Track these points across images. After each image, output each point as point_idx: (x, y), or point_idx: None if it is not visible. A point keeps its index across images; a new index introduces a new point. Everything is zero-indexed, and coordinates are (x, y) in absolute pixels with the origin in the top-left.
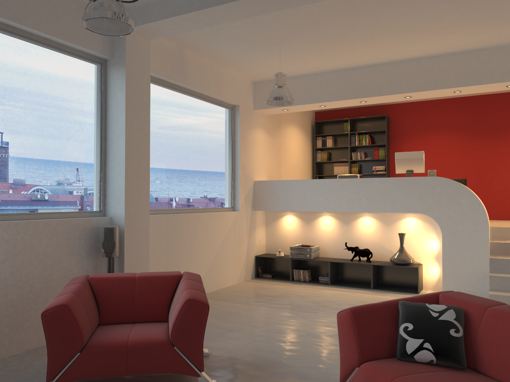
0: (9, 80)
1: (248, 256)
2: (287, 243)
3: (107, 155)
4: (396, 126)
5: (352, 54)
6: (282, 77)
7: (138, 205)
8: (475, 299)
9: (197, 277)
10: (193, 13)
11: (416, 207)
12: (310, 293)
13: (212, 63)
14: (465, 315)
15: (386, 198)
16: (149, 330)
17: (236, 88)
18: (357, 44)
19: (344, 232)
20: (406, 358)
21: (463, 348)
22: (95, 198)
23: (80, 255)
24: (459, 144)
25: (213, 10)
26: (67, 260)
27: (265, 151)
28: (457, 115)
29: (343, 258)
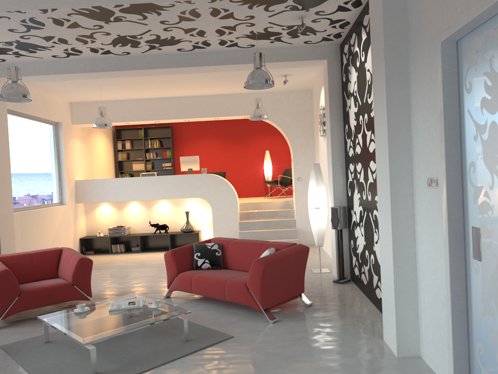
0: None
1: (75, 239)
2: (104, 226)
3: None
4: (177, 133)
5: (150, 92)
6: (103, 109)
7: (6, 207)
8: (226, 238)
9: (72, 249)
10: (51, 75)
11: (195, 193)
12: (128, 258)
13: (42, 92)
14: (222, 246)
15: (176, 189)
16: (53, 281)
17: (59, 109)
18: (154, 88)
19: (148, 214)
20: (198, 268)
21: (221, 260)
22: None
23: None
24: (221, 147)
25: (66, 75)
26: None
27: (81, 156)
28: (218, 127)
29: (148, 232)
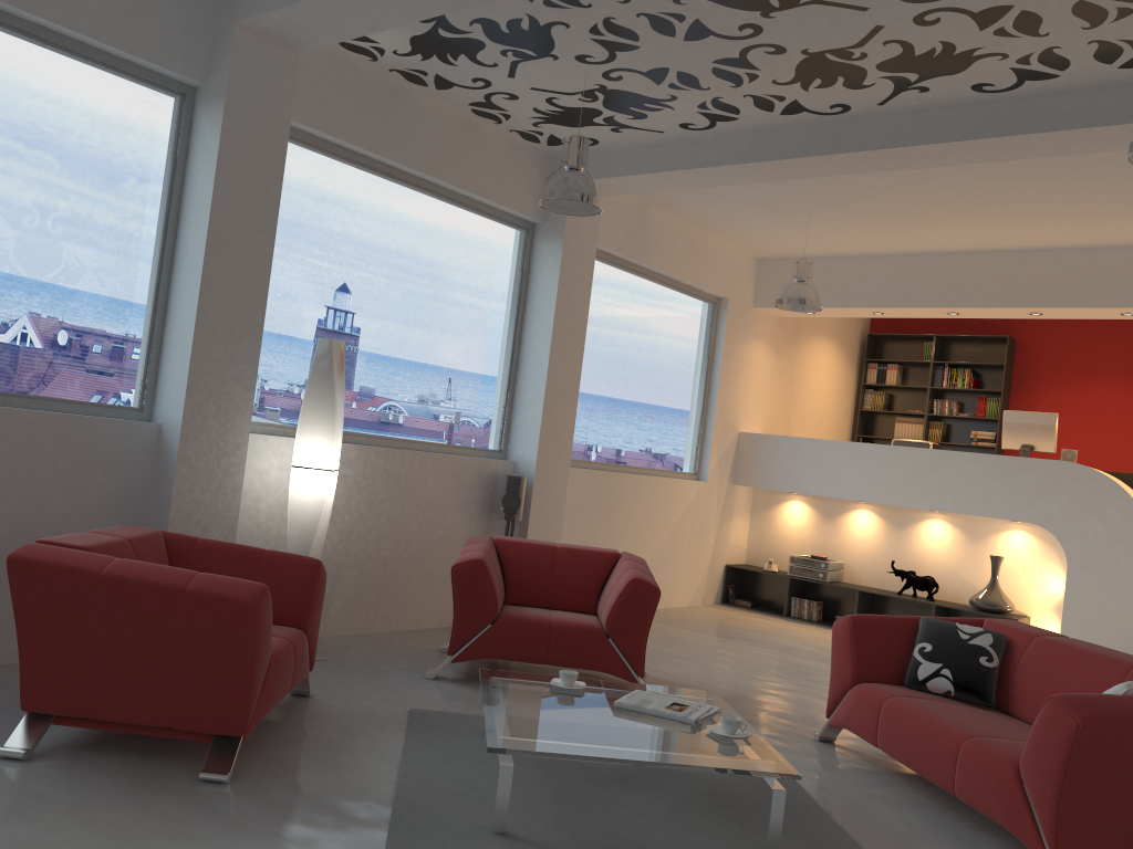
0: (413, 254)
1: (713, 562)
2: (785, 551)
3: (519, 368)
4: (1027, 358)
5: (937, 233)
6: (806, 265)
7: (555, 449)
8: (1029, 627)
9: (642, 561)
10: (678, 171)
11: (1025, 511)
12: (814, 636)
13: (690, 227)
14: (1008, 644)
15: (973, 490)
16: (575, 616)
17: (726, 268)
18: (944, 220)
19: (893, 543)
20: (916, 685)
21: (993, 682)
22: (495, 430)
23: (470, 512)
24: None
25: (708, 170)
26: (453, 516)
27: (765, 381)
28: None
29: (885, 589)
